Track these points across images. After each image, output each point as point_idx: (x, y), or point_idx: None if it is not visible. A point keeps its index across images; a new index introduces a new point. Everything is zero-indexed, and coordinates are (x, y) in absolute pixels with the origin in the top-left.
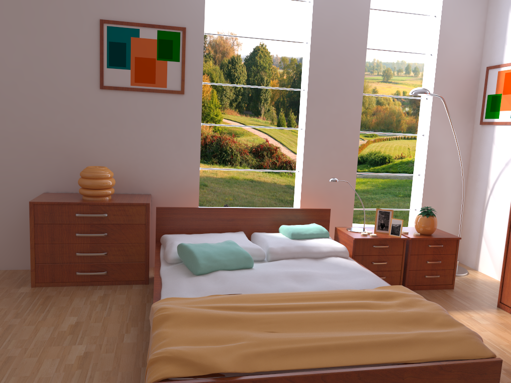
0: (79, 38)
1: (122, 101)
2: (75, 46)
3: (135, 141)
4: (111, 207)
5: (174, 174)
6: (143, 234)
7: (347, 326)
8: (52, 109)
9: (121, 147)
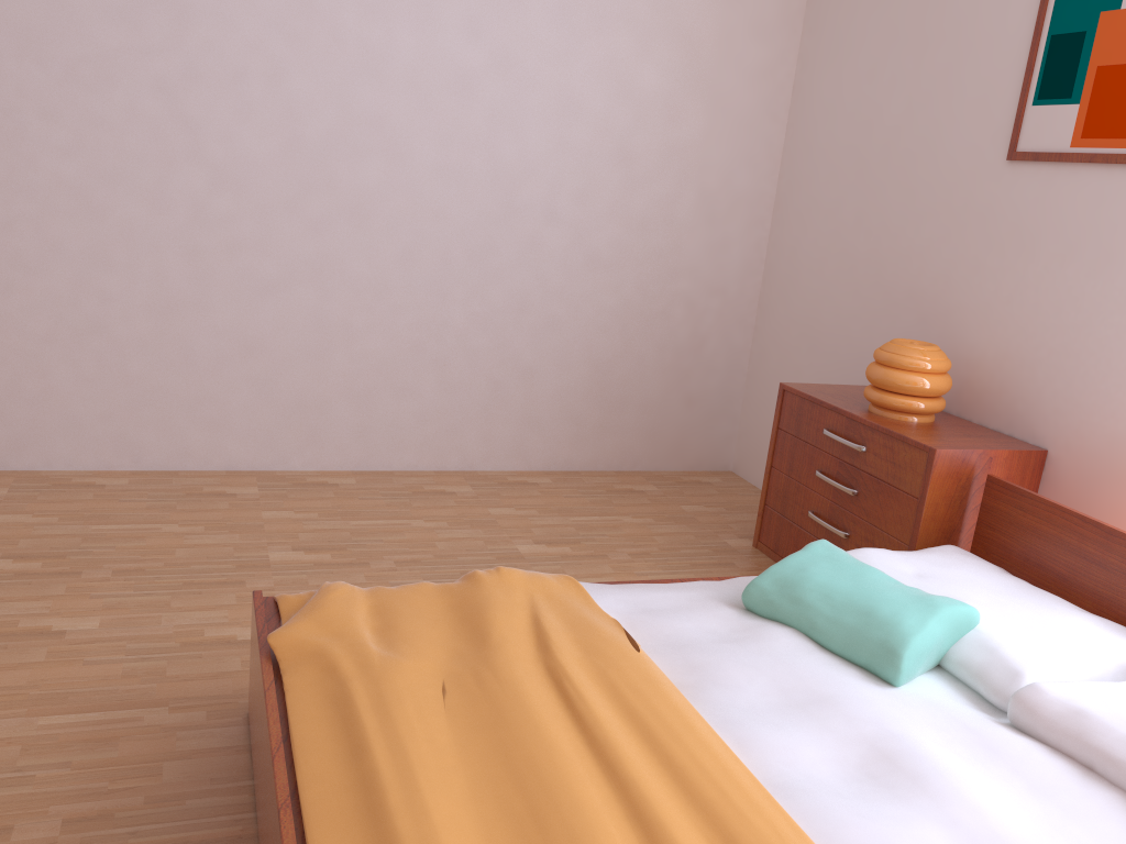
0: (998, 40)
1: (1042, 192)
2: (987, 61)
3: (1047, 299)
4: (874, 434)
5: (1116, 410)
6: (911, 522)
7: (503, 812)
8: (922, 209)
9: (1015, 311)
